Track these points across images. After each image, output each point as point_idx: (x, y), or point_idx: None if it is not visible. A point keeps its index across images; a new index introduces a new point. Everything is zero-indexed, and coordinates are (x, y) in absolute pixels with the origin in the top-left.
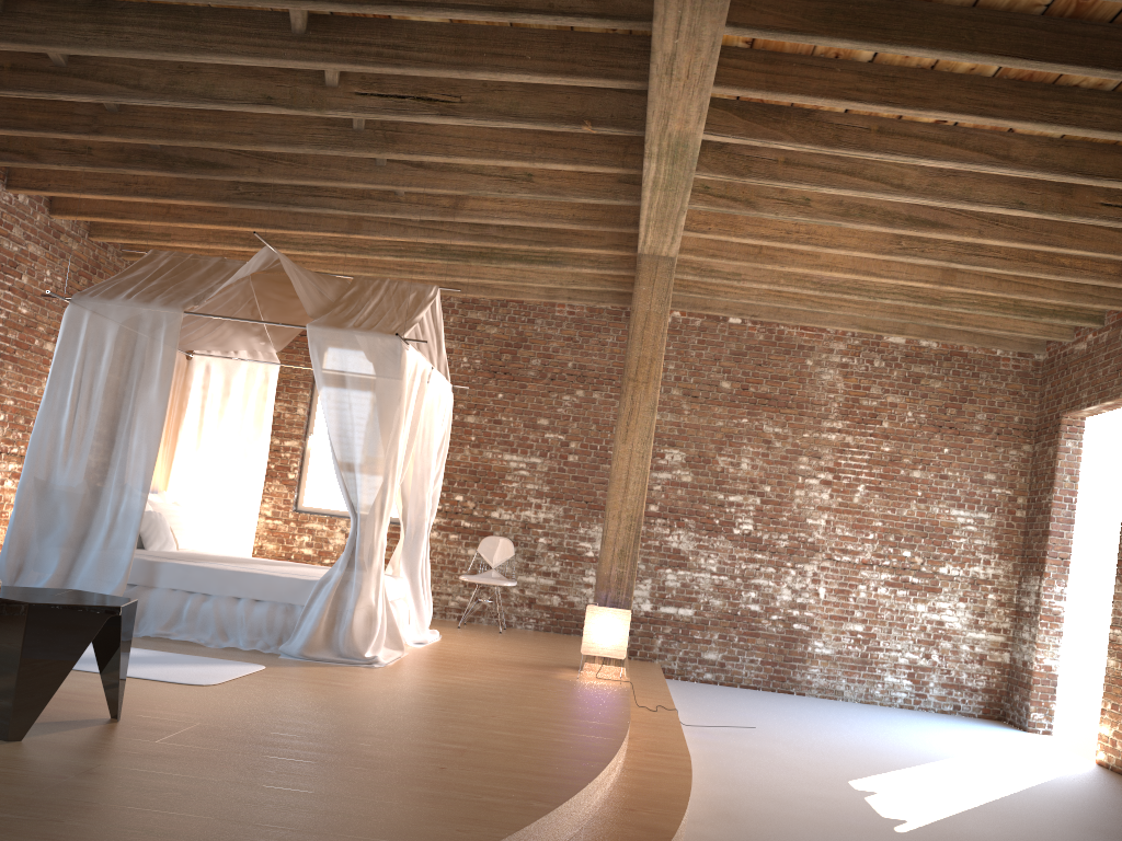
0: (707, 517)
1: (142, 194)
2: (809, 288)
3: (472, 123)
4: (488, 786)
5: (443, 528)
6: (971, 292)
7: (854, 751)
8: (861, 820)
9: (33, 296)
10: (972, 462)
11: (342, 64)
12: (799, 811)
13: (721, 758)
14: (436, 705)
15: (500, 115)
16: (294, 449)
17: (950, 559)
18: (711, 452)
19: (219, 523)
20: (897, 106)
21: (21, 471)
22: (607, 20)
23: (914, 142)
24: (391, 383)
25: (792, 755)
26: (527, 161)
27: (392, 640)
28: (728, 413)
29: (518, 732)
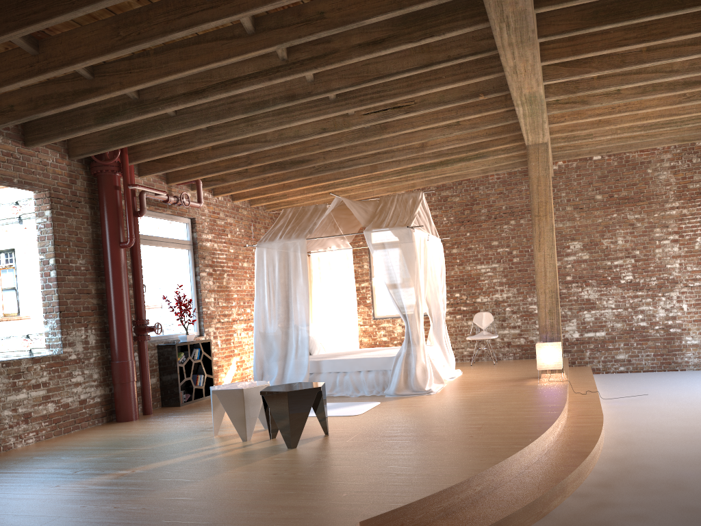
0: (602, 277)
1: (272, 182)
2: (636, 131)
3: (422, 112)
4: (493, 441)
5: (452, 313)
6: None
7: None
8: None
9: (234, 242)
10: None
11: (355, 108)
12: (668, 436)
13: (625, 414)
14: (464, 408)
15: (435, 104)
16: (366, 287)
17: None
18: (597, 238)
19: (340, 334)
20: (650, 41)
21: (246, 327)
22: (478, 54)
23: (670, 50)
24: (410, 251)
25: (670, 406)
26: (454, 119)
27: (437, 379)
28: (603, 213)
29: (506, 415)
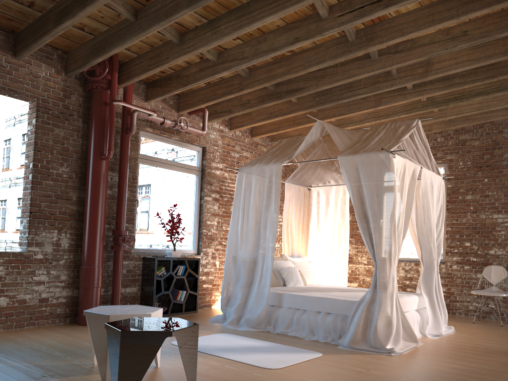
0: None
1: (277, 116)
2: None
3: (406, 3)
4: None
5: (459, 262)
6: None
7: None
8: None
9: None
10: None
11: None
12: None
13: None
14: None
15: None
16: None
17: None
18: None
19: (330, 270)
20: None
21: None
22: None
23: None
24: (386, 179)
25: None
26: (454, 18)
27: (409, 336)
28: None
29: None
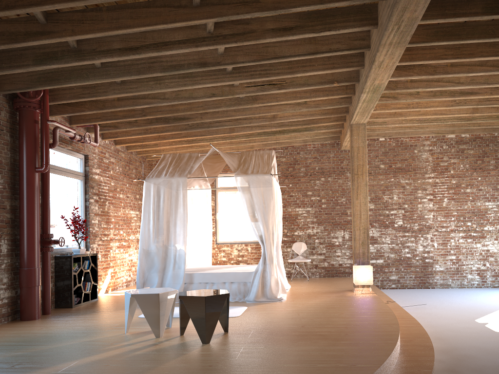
0: (382, 221)
1: (153, 132)
2: (415, 123)
3: (291, 90)
4: (367, 338)
5: None
6: (485, 114)
7: (469, 308)
8: (489, 334)
9: (114, 177)
10: (491, 182)
11: (246, 80)
12: (464, 334)
13: (421, 318)
14: (319, 312)
15: (301, 85)
16: (212, 219)
17: (488, 223)
18: (380, 194)
19: (198, 254)
20: (462, 58)
21: (119, 245)
22: (352, 50)
23: (466, 67)
24: (269, 192)
25: (446, 313)
26: (308, 98)
27: (282, 290)
28: (385, 177)
29: (357, 318)
